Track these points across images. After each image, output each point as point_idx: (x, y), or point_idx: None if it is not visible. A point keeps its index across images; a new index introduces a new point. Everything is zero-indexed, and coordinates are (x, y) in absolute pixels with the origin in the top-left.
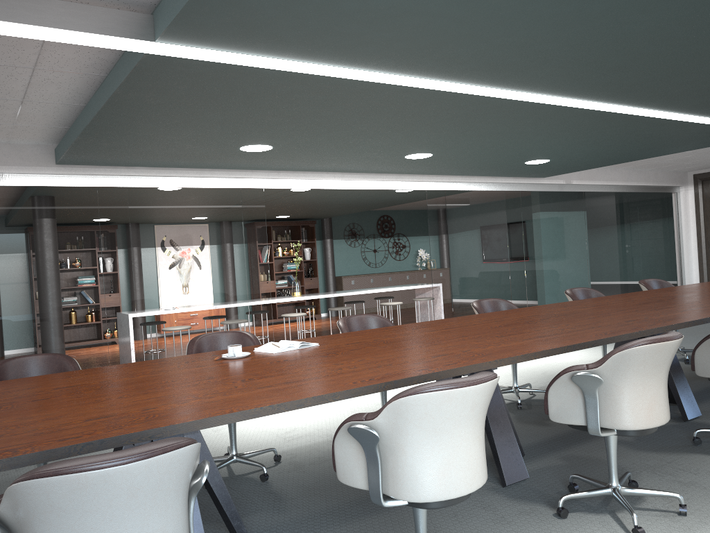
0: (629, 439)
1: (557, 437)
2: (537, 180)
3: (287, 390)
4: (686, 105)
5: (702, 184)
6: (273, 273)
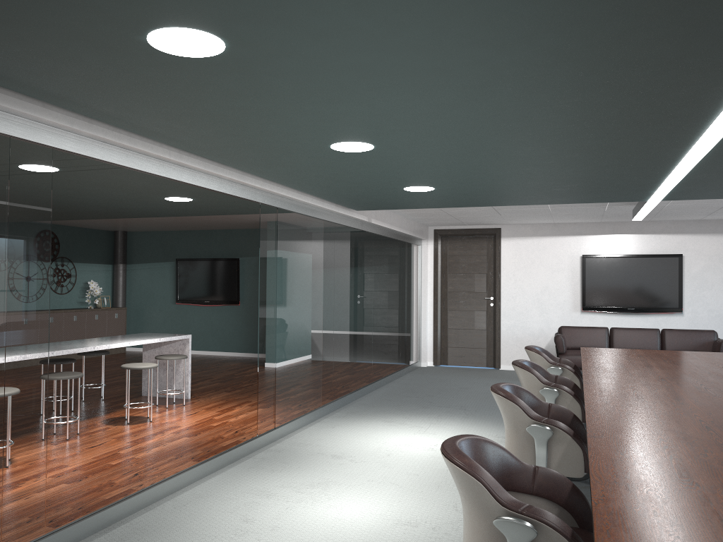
0: None
1: None
2: (350, 213)
3: None
4: None
5: (441, 240)
6: None
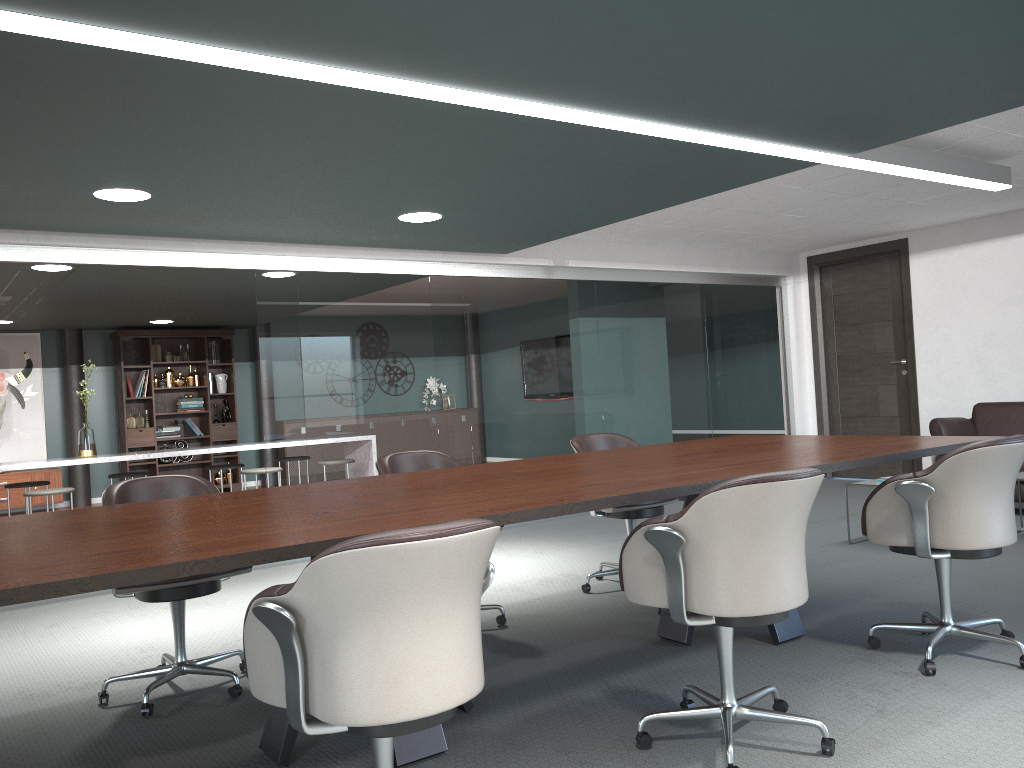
0: None
1: None
2: (493, 258)
3: None
4: (480, 70)
5: (820, 274)
6: (153, 415)
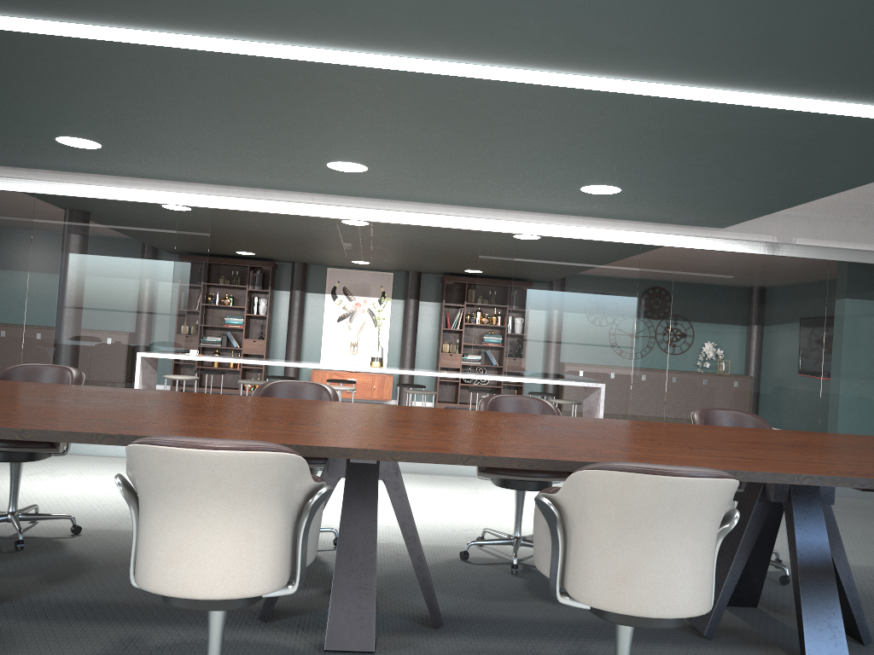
0: (154, 642)
1: (108, 604)
2: (708, 232)
3: None
4: (520, 50)
5: None
6: (461, 344)
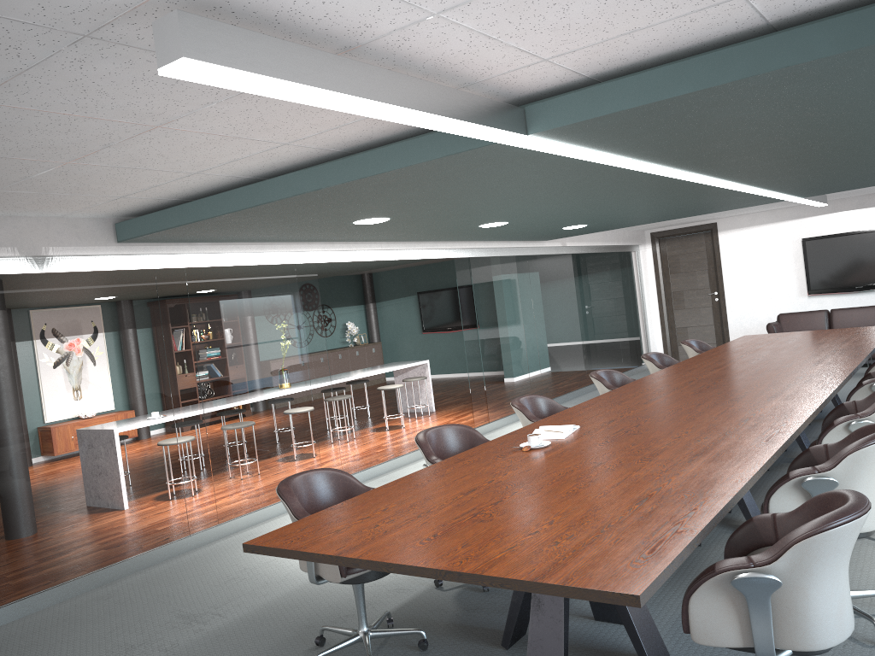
0: None
1: None
2: (541, 243)
3: (723, 459)
4: (772, 181)
5: (659, 243)
6: None
